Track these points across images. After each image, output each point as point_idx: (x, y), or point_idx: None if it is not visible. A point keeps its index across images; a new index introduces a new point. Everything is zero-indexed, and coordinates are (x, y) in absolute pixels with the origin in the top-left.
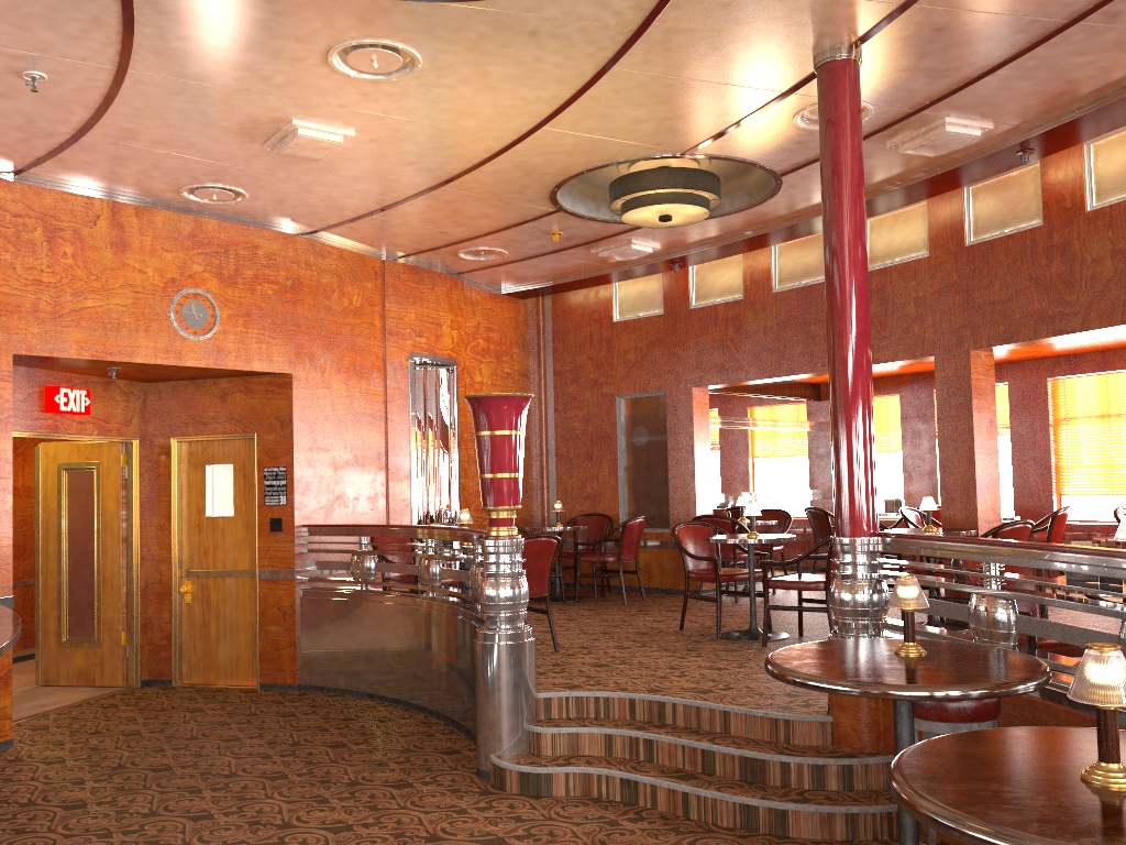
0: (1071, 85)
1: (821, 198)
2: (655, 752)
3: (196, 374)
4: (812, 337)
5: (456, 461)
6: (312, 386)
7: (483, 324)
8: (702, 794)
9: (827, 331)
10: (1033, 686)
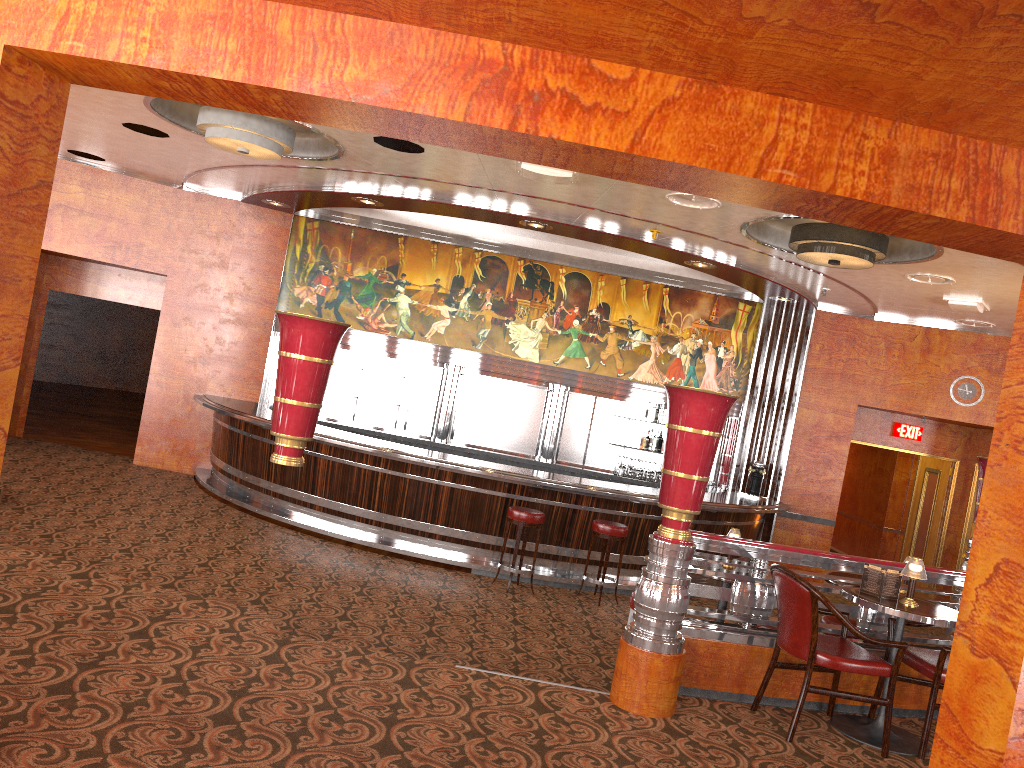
0: None
1: None
2: None
3: (979, 426)
4: None
5: None
6: None
7: None
8: None
9: None
10: None
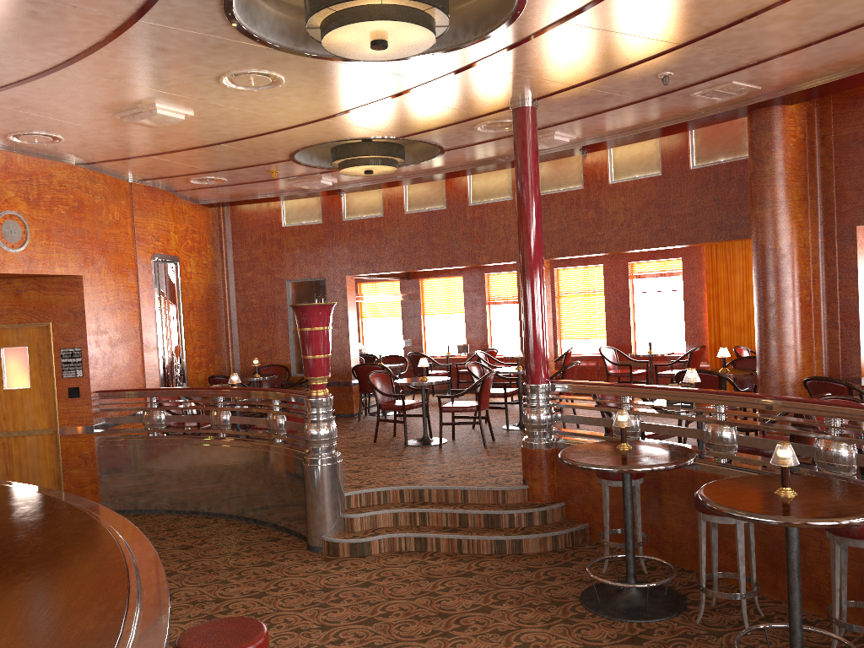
0: (624, 123)
1: (517, 187)
2: (427, 519)
3: None
4: (433, 245)
5: (183, 333)
6: (95, 284)
7: (189, 227)
8: (470, 538)
9: (521, 266)
10: (695, 459)
